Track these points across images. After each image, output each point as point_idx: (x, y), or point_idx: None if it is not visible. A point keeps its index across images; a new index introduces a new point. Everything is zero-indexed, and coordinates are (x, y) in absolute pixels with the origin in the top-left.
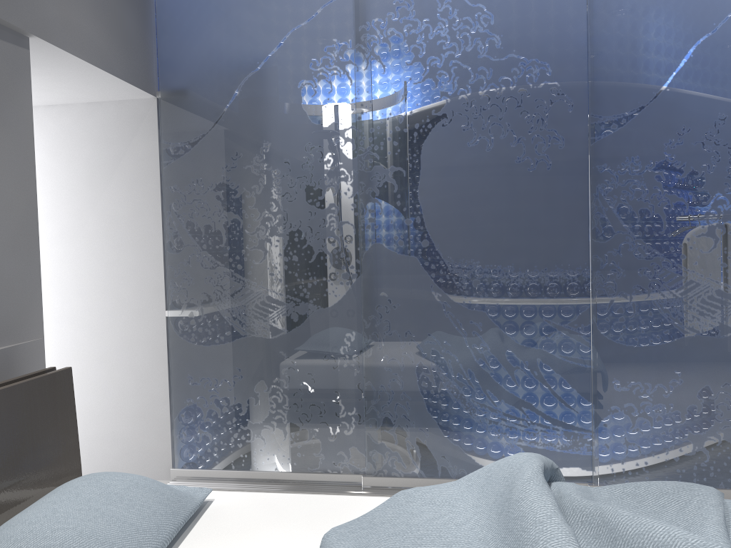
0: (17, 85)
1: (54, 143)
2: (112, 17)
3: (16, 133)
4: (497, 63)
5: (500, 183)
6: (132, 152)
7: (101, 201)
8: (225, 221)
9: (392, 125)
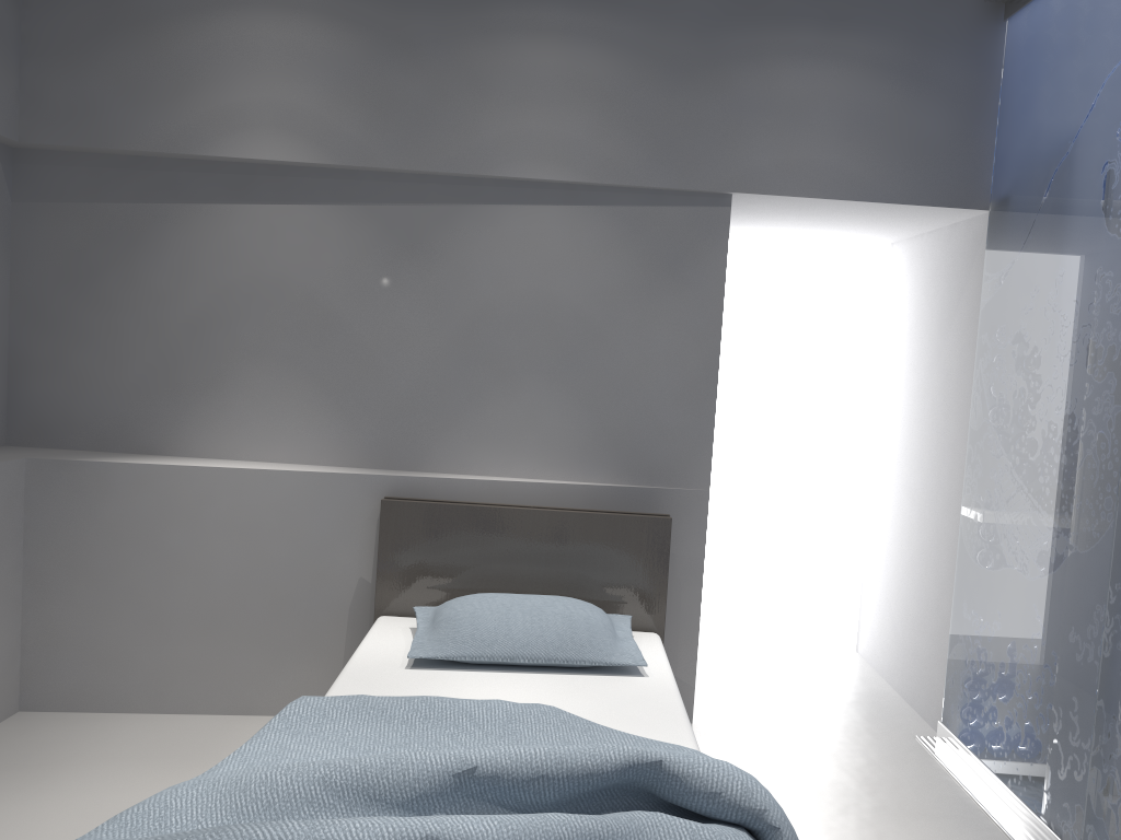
0: (707, 244)
1: (926, 278)
2: (887, 130)
3: (699, 291)
4: None
5: None
6: (968, 287)
7: (943, 351)
8: (1014, 390)
9: None
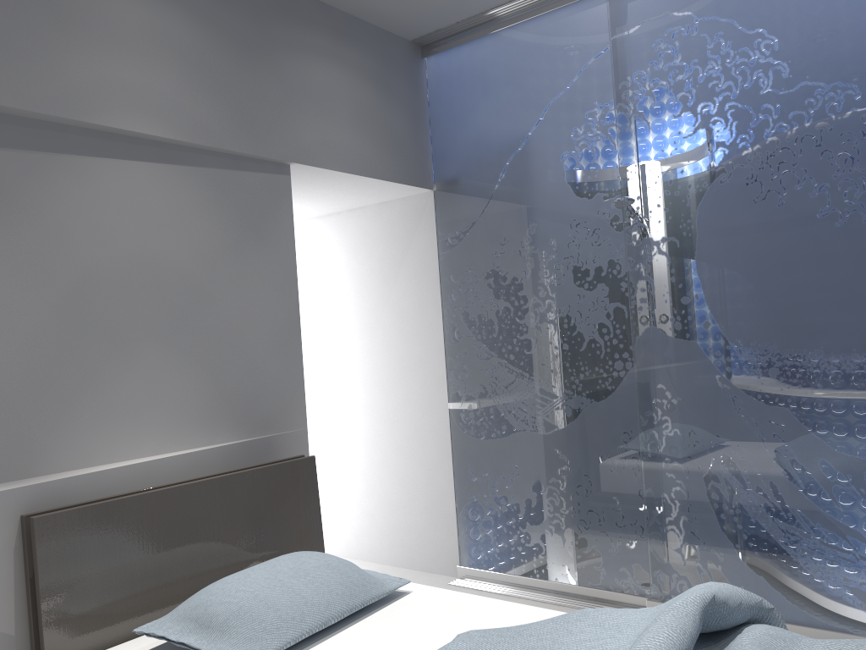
0: (278, 208)
1: (354, 244)
2: (377, 125)
3: (277, 250)
4: (785, 96)
5: (797, 245)
6: (415, 246)
7: (391, 296)
8: (497, 309)
9: (660, 189)
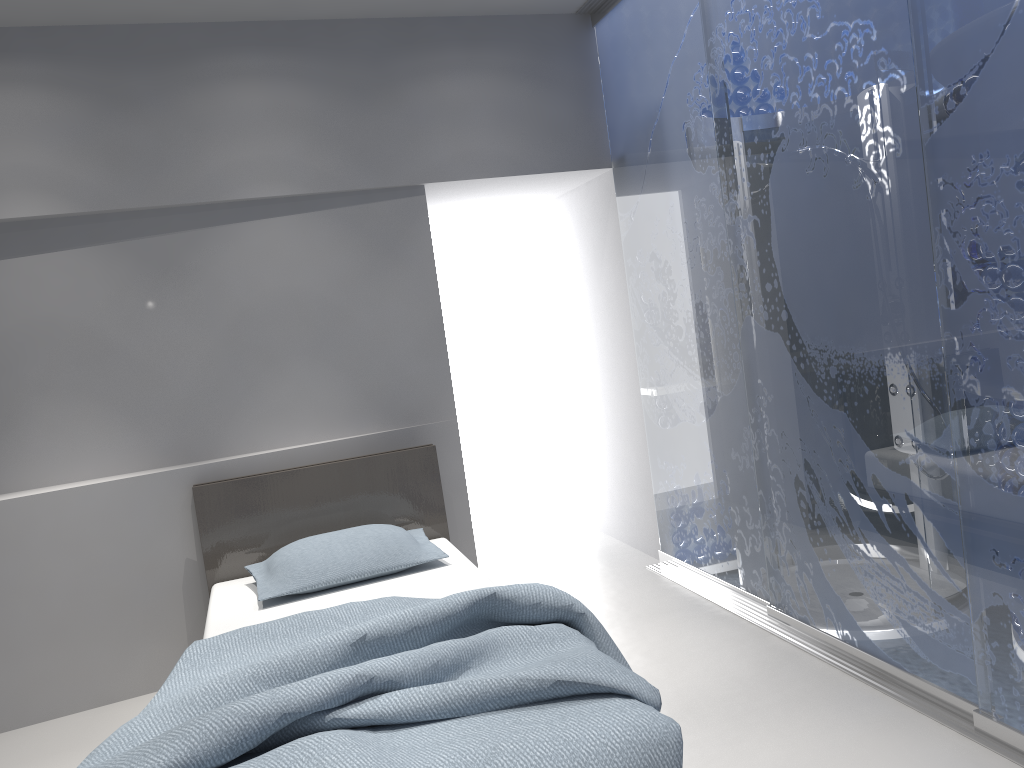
0: (414, 227)
1: (577, 226)
2: (529, 119)
3: (415, 265)
4: (819, 42)
5: (839, 223)
6: (609, 227)
7: (601, 278)
8: (658, 294)
9: (742, 161)
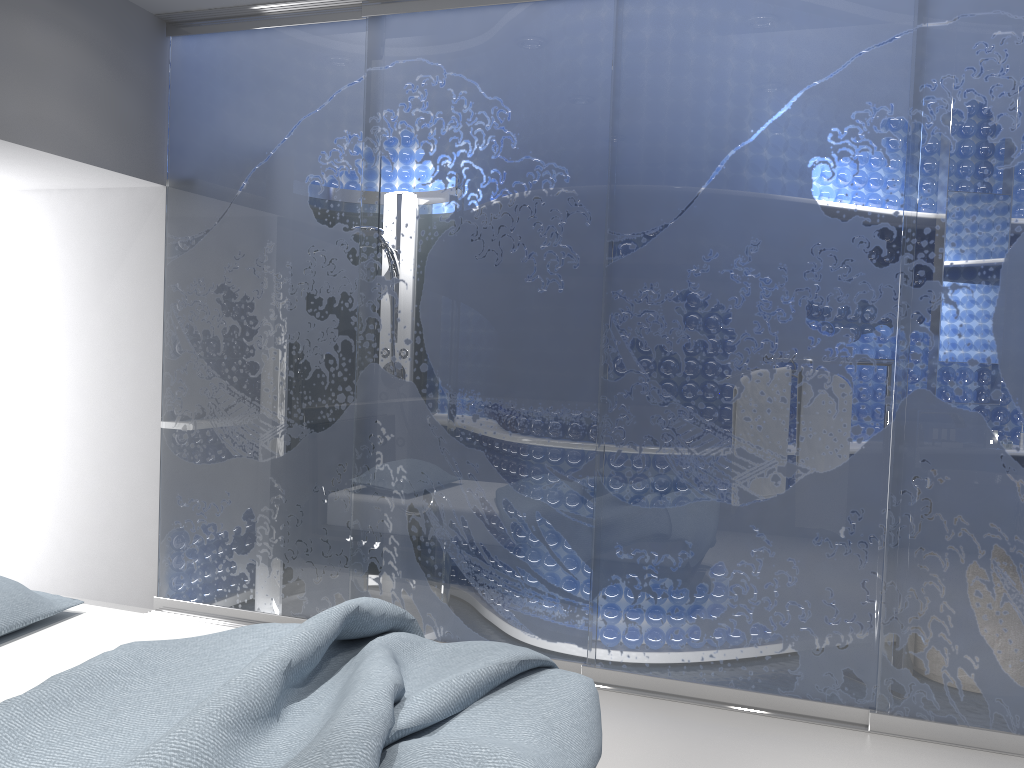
0: None
1: (65, 231)
2: (102, 105)
3: None
4: (512, 165)
5: (506, 304)
6: (139, 244)
7: (106, 296)
8: (224, 327)
9: (397, 230)
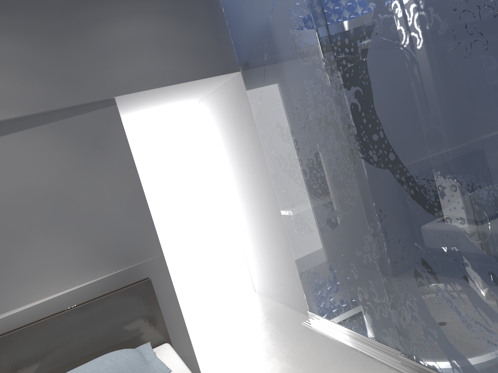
0: (112, 128)
1: (222, 112)
2: (180, 45)
3: (117, 154)
4: None
5: (438, 81)
6: (244, 110)
7: (243, 143)
8: (285, 150)
9: (342, 48)
